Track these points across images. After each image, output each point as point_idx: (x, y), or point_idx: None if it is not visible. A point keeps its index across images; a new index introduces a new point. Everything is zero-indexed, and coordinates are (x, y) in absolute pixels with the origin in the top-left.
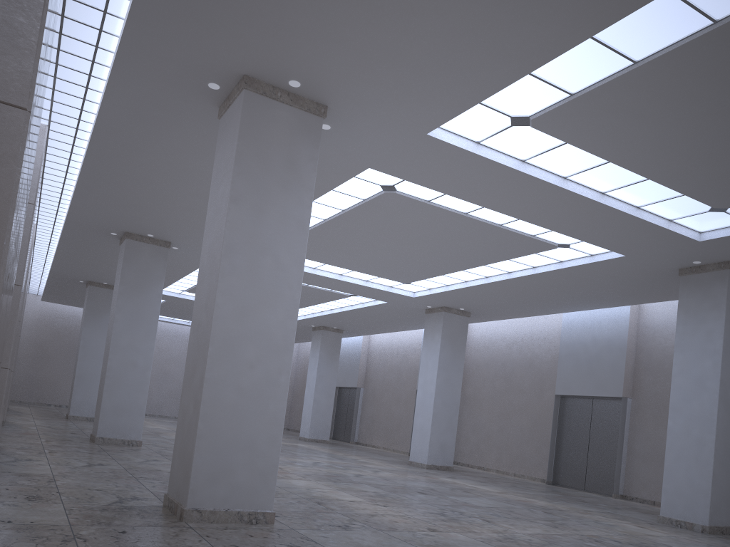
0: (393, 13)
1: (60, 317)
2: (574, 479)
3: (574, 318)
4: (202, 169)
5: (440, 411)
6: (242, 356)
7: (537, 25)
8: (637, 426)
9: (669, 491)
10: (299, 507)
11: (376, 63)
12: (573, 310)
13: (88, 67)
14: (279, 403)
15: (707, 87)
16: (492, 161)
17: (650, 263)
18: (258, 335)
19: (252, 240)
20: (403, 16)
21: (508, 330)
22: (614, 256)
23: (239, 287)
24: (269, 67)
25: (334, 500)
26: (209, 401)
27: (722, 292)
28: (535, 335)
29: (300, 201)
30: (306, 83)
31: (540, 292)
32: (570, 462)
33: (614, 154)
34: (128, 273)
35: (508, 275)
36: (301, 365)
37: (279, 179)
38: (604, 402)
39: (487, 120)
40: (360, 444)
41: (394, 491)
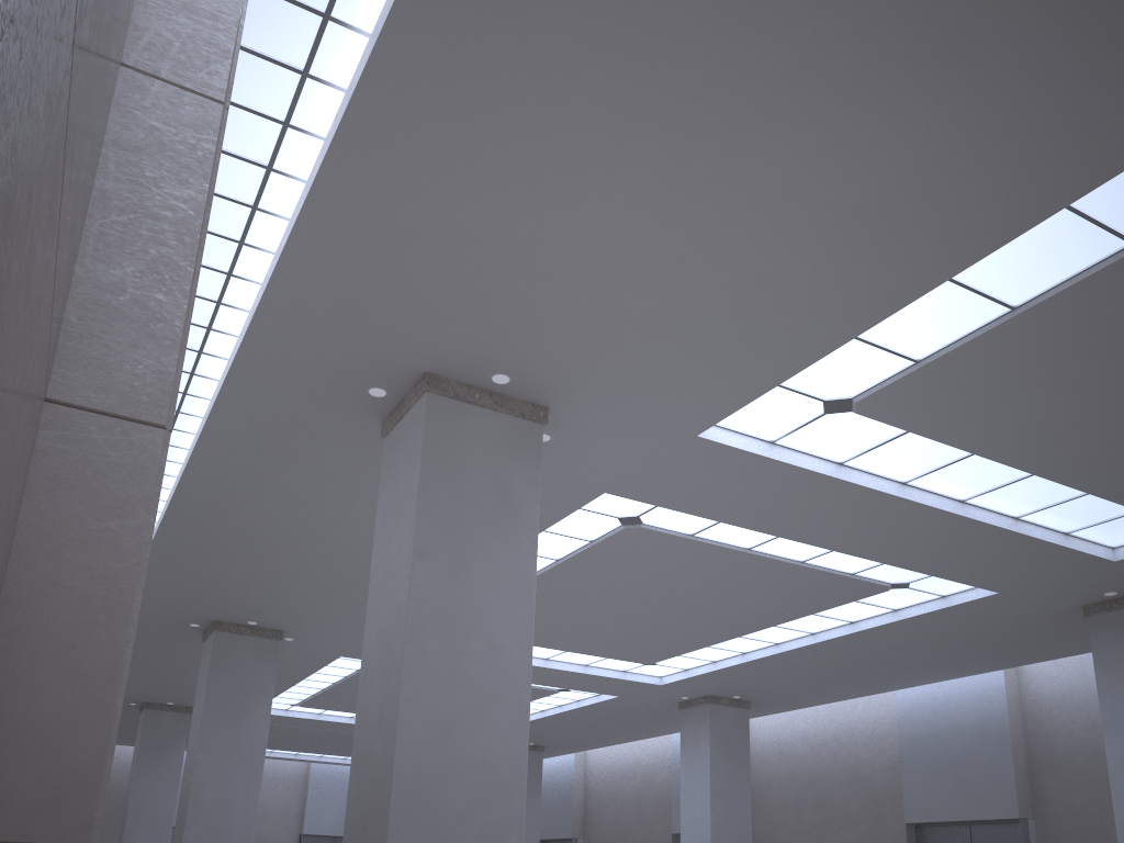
0: (657, 268)
1: None
2: None
3: (915, 697)
4: (346, 516)
5: None
6: (445, 804)
7: (872, 267)
8: None
9: None
10: None
11: (628, 339)
12: (914, 683)
13: (184, 382)
14: None
15: (1122, 335)
16: (795, 467)
17: (1037, 601)
18: (469, 767)
19: (451, 613)
20: (672, 271)
21: (810, 725)
22: (979, 594)
23: (434, 689)
24: (465, 358)
25: None
26: None
27: None
28: (855, 728)
29: (519, 547)
30: (519, 377)
31: (863, 660)
32: None
33: (981, 443)
34: (218, 683)
35: (812, 639)
36: None
37: (485, 518)
38: (990, 828)
39: (788, 408)
40: None
41: None
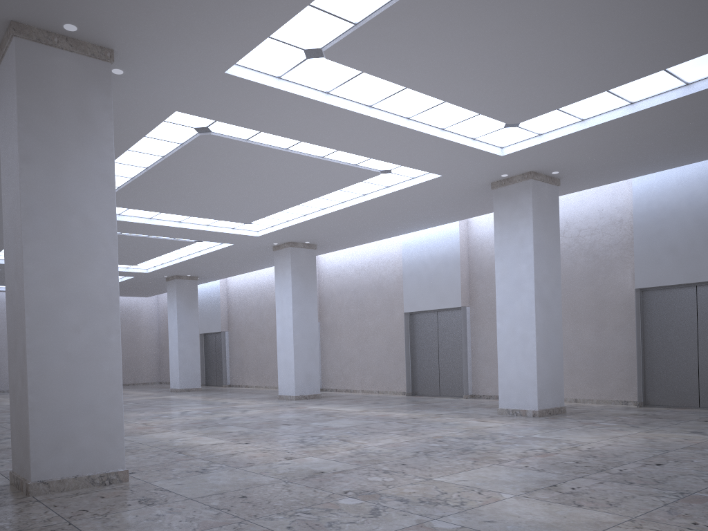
0: None
1: None
2: (430, 387)
3: (412, 239)
4: None
5: (301, 343)
6: (64, 321)
7: None
8: (477, 331)
9: (504, 386)
10: (159, 459)
11: (152, 1)
12: (409, 231)
13: None
14: (113, 363)
15: (475, 11)
16: (296, 95)
17: (465, 181)
18: (78, 298)
19: (54, 200)
20: None
21: (355, 257)
22: (432, 176)
23: (47, 251)
24: (37, 11)
25: (196, 446)
26: (36, 372)
27: (528, 201)
28: (380, 259)
29: (100, 153)
30: (83, 26)
31: (375, 218)
32: (425, 373)
33: (409, 80)
34: None
35: (342, 205)
36: (163, 317)
37: (72, 132)
38: (447, 313)
39: (282, 54)
40: (233, 386)
41: (259, 427)
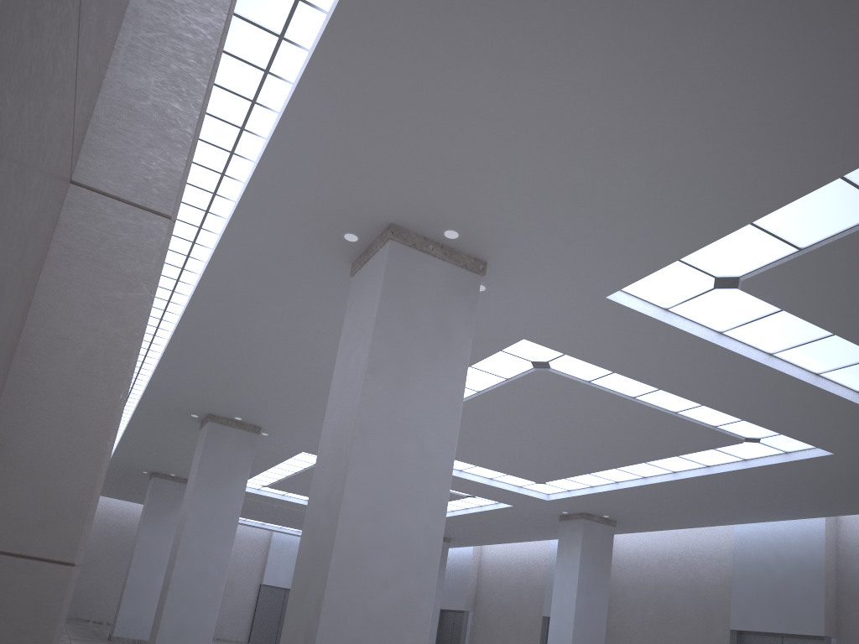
0: (593, 146)
1: (113, 514)
2: None
3: (749, 531)
4: (317, 339)
5: None
6: (373, 570)
7: (777, 159)
8: None
9: None
10: None
11: (559, 208)
12: (750, 521)
13: (200, 218)
14: (418, 637)
15: None
16: (683, 331)
17: None
18: (395, 543)
19: (392, 419)
20: (605, 150)
21: (661, 544)
22: (817, 453)
23: (373, 478)
24: (424, 214)
25: None
26: (327, 631)
27: None
28: (697, 551)
29: (452, 373)
30: (466, 234)
31: (712, 497)
32: None
33: (843, 325)
34: (208, 462)
35: (673, 476)
36: None
37: (427, 346)
38: (799, 641)
39: (684, 281)
40: None
41: None
